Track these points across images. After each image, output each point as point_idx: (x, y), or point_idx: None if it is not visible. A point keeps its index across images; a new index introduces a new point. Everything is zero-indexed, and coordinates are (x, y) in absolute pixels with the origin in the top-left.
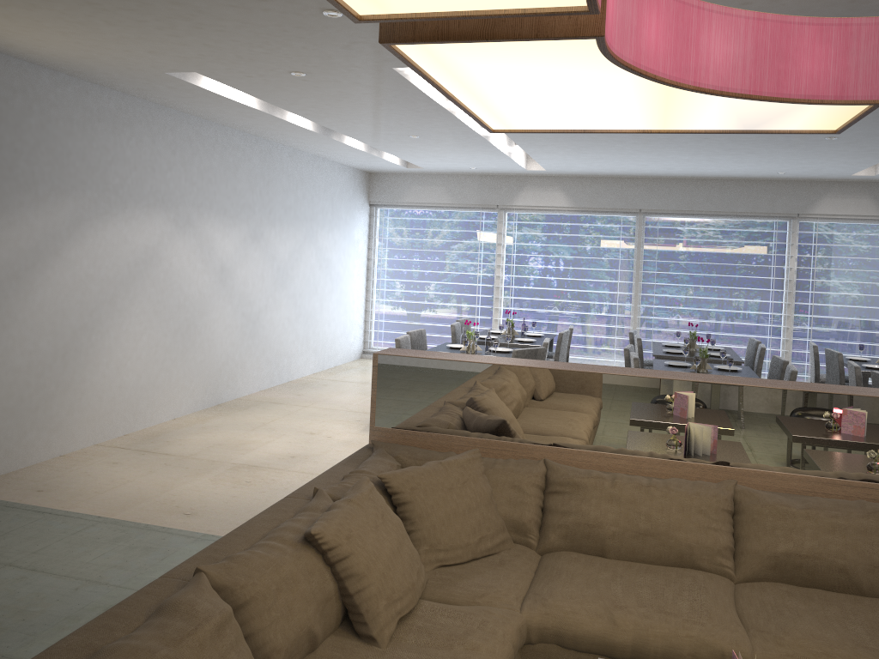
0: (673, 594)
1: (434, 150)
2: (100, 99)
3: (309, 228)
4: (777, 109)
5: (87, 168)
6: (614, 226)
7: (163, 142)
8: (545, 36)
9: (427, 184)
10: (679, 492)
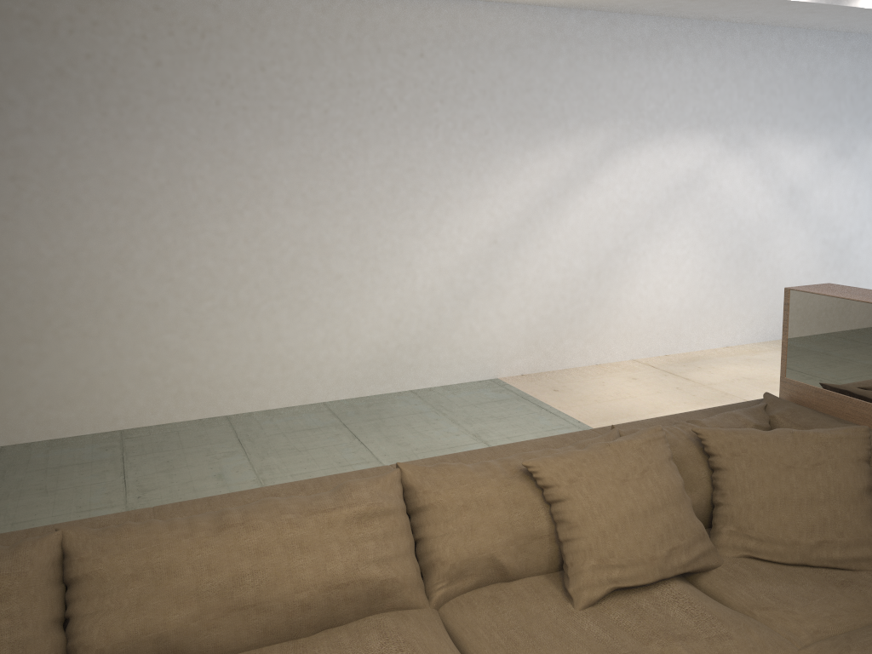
0: None
1: None
2: (631, 28)
3: None
4: None
5: (617, 98)
6: None
7: (708, 59)
8: None
9: None
10: None
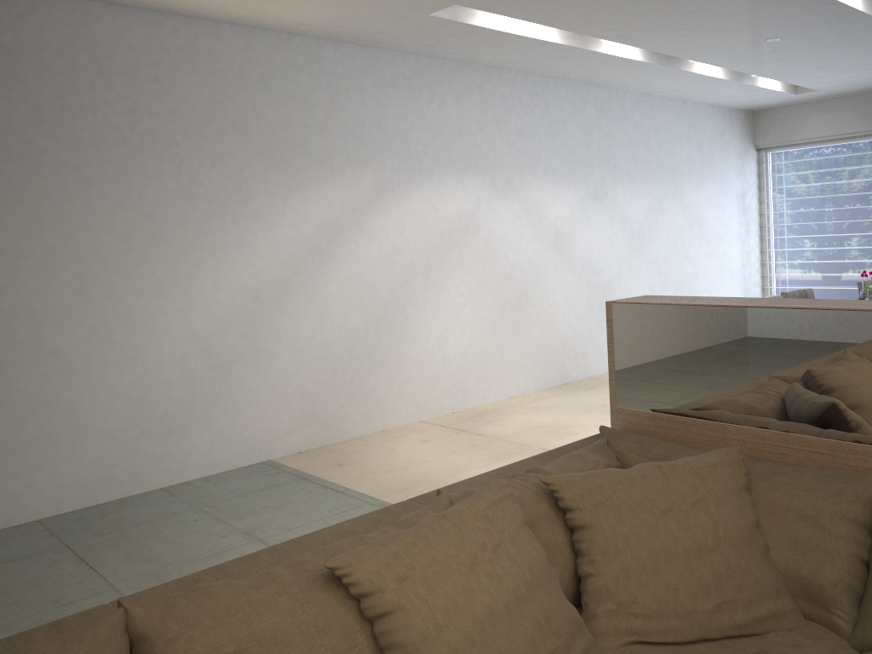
0: None
1: (815, 57)
2: (392, 65)
3: (670, 183)
4: None
5: (384, 137)
6: None
7: (470, 101)
8: None
9: (830, 112)
10: None
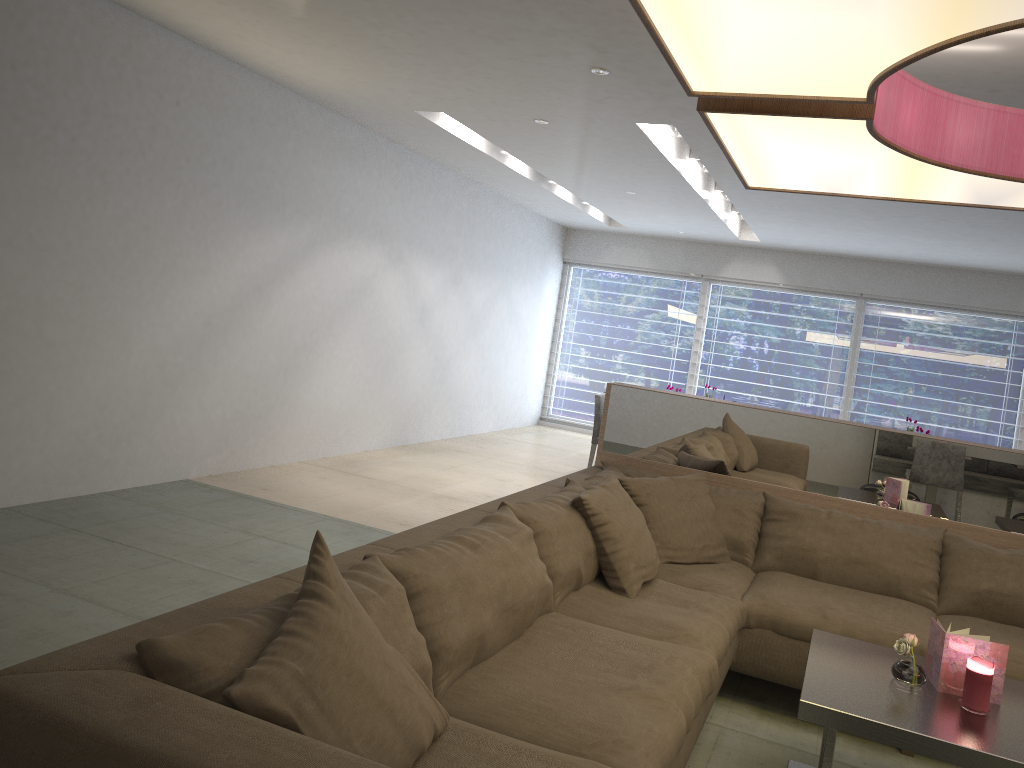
0: (879, 609)
1: (646, 209)
2: (343, 131)
3: (504, 279)
4: (1010, 187)
5: (325, 195)
6: (830, 310)
7: (388, 176)
8: (827, 115)
9: (628, 246)
10: (890, 530)
